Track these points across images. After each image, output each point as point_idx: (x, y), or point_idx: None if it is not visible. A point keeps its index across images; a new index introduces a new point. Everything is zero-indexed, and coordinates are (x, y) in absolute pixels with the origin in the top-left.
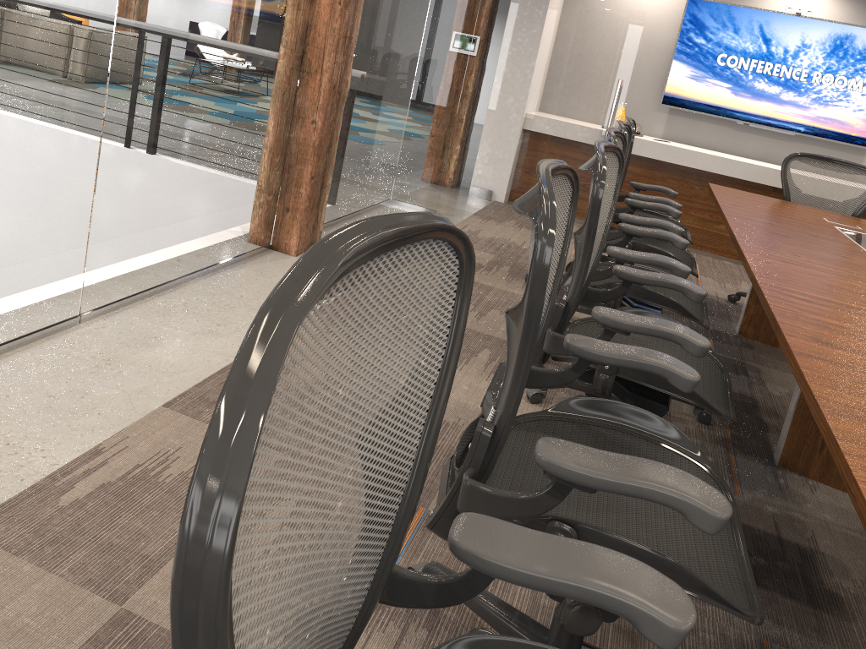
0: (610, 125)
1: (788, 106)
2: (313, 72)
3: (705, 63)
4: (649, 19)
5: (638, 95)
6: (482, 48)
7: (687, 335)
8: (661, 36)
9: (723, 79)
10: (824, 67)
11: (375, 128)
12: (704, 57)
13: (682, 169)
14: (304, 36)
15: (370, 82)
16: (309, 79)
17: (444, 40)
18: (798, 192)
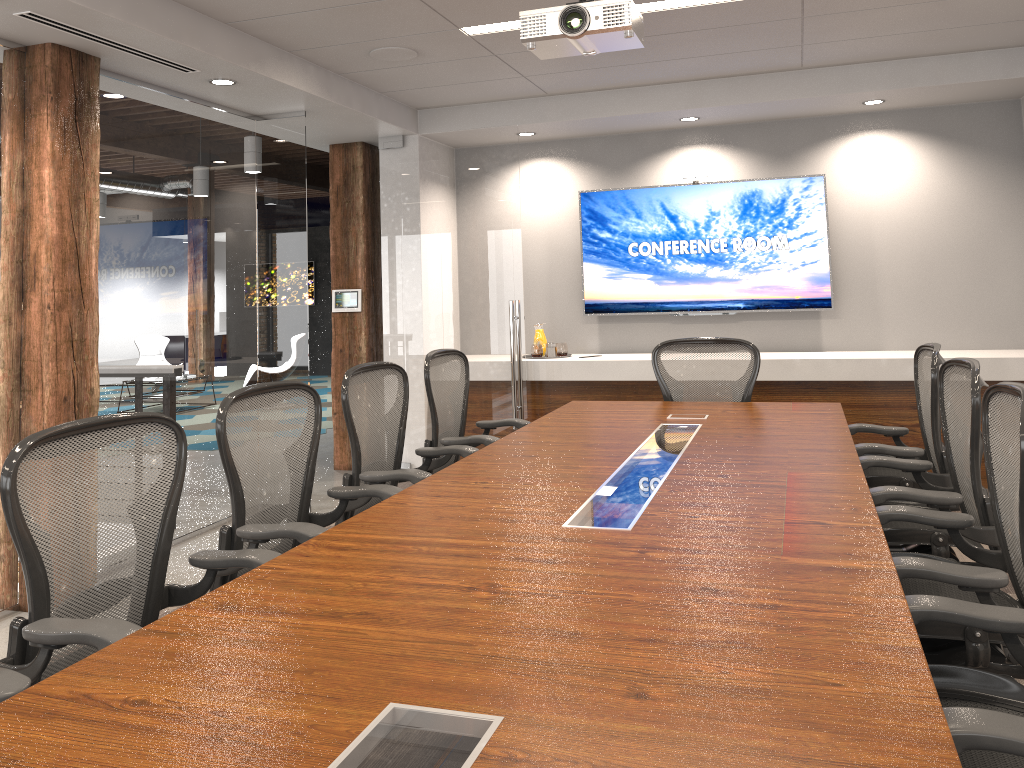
0: (513, 354)
1: (718, 283)
2: (34, 388)
3: (618, 258)
4: (549, 225)
5: (561, 310)
6: (366, 301)
7: (101, 634)
8: (567, 240)
9: (641, 270)
10: (741, 231)
11: (195, 427)
12: (615, 252)
13: (614, 384)
14: (17, 352)
15: (168, 377)
16: (31, 398)
17: (279, 306)
18: (678, 386)
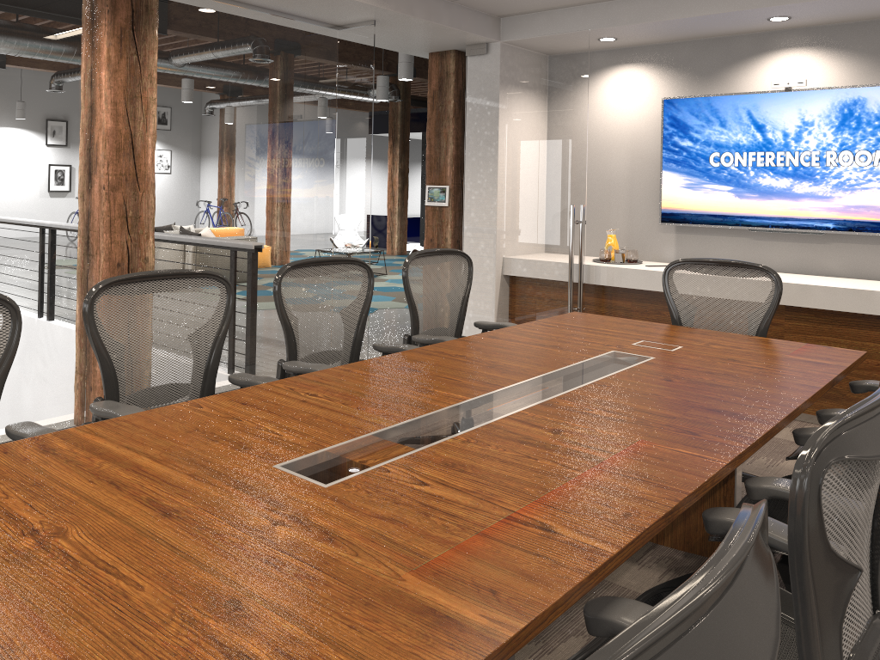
0: (571, 257)
1: (806, 200)
2: (95, 254)
3: (698, 167)
4: (633, 131)
5: (640, 217)
6: (453, 197)
7: None
8: (649, 147)
9: (721, 181)
10: (837, 143)
11: (264, 297)
12: (695, 161)
13: None
14: (84, 223)
15: (236, 252)
16: (93, 261)
17: (350, 198)
18: (689, 309)
